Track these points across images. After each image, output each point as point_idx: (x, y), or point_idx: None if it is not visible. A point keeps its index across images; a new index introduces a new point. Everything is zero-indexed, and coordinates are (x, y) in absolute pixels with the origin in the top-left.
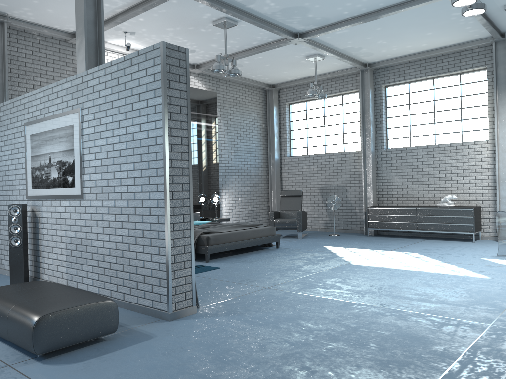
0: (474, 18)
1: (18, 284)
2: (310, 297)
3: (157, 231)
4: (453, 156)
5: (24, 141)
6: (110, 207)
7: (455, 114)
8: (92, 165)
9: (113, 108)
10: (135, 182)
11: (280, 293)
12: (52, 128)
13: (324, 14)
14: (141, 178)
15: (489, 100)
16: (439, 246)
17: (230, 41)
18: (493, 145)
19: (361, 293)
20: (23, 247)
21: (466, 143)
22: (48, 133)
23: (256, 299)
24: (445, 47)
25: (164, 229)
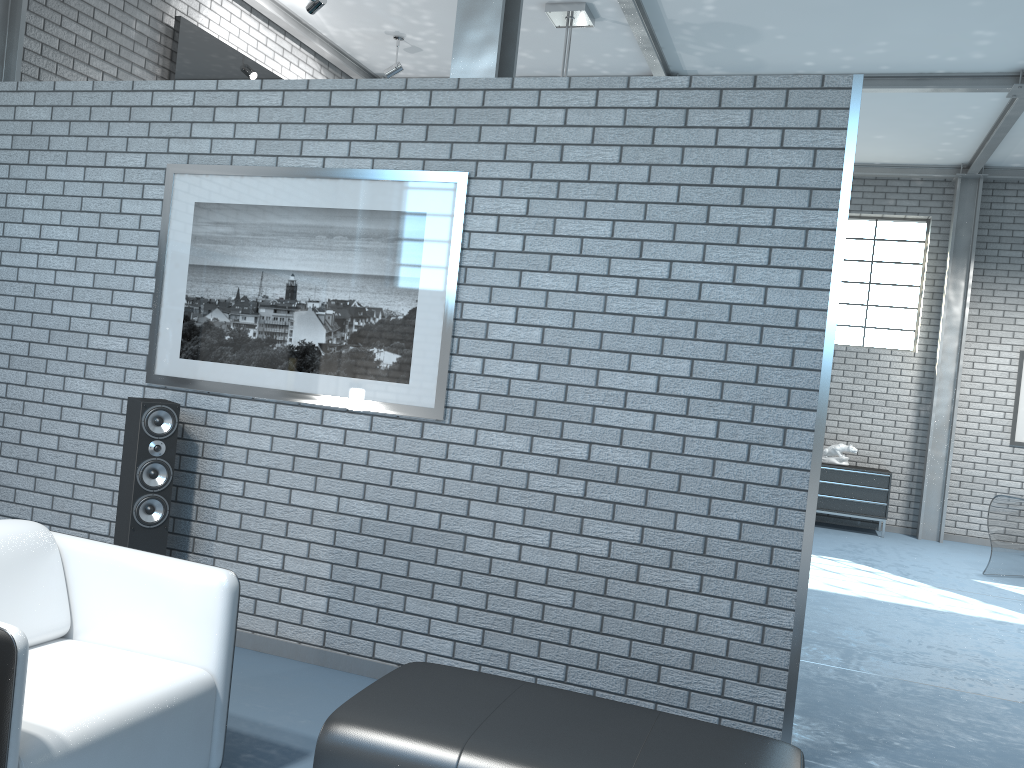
0: (977, 130)
1: (404, 680)
2: (913, 687)
3: (766, 545)
4: (848, 370)
5: (164, 216)
6: (566, 459)
7: (858, 292)
8: (496, 336)
9: (621, 204)
10: (690, 411)
11: (833, 672)
12: (317, 204)
13: (770, 55)
14: (719, 404)
15: (929, 280)
16: (850, 544)
17: (523, 52)
18: (924, 362)
19: (978, 675)
20: (167, 530)
21: (876, 350)
22: (292, 214)
23: (822, 692)
24: (869, 164)
25: (796, 545)
